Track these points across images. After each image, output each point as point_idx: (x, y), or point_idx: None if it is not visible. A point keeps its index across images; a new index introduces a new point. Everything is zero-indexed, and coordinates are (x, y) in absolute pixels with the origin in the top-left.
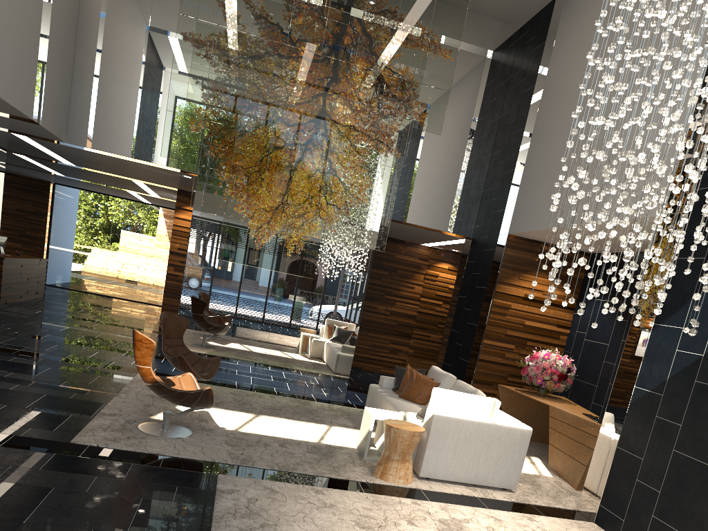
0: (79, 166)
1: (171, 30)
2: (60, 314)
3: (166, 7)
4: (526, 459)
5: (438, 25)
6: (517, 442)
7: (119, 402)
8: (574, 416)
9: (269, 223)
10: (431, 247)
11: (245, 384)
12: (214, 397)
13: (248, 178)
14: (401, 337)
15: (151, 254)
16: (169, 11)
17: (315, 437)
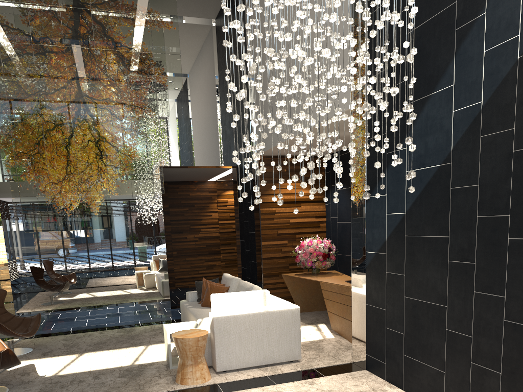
0: None
1: None
2: None
3: None
4: (314, 328)
5: (155, 3)
6: (290, 320)
7: None
8: (338, 285)
9: (61, 193)
10: (216, 181)
11: (80, 327)
12: (45, 348)
13: (31, 160)
14: (212, 255)
15: None
16: None
17: (130, 360)
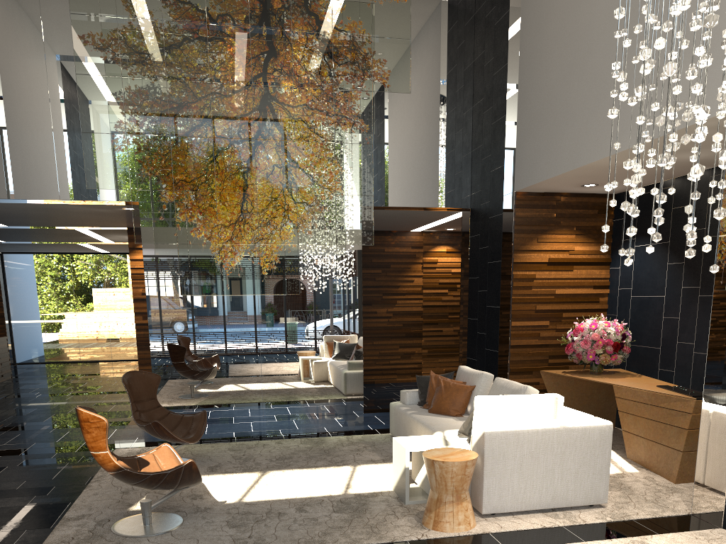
0: (11, 225)
1: (71, 41)
2: (28, 394)
3: (58, 15)
4: None
5: None
6: (597, 443)
7: (90, 496)
8: (650, 392)
9: (232, 240)
10: (423, 232)
11: (245, 432)
12: (209, 460)
13: (196, 192)
14: (410, 338)
15: (122, 306)
16: (63, 18)
17: (339, 486)
